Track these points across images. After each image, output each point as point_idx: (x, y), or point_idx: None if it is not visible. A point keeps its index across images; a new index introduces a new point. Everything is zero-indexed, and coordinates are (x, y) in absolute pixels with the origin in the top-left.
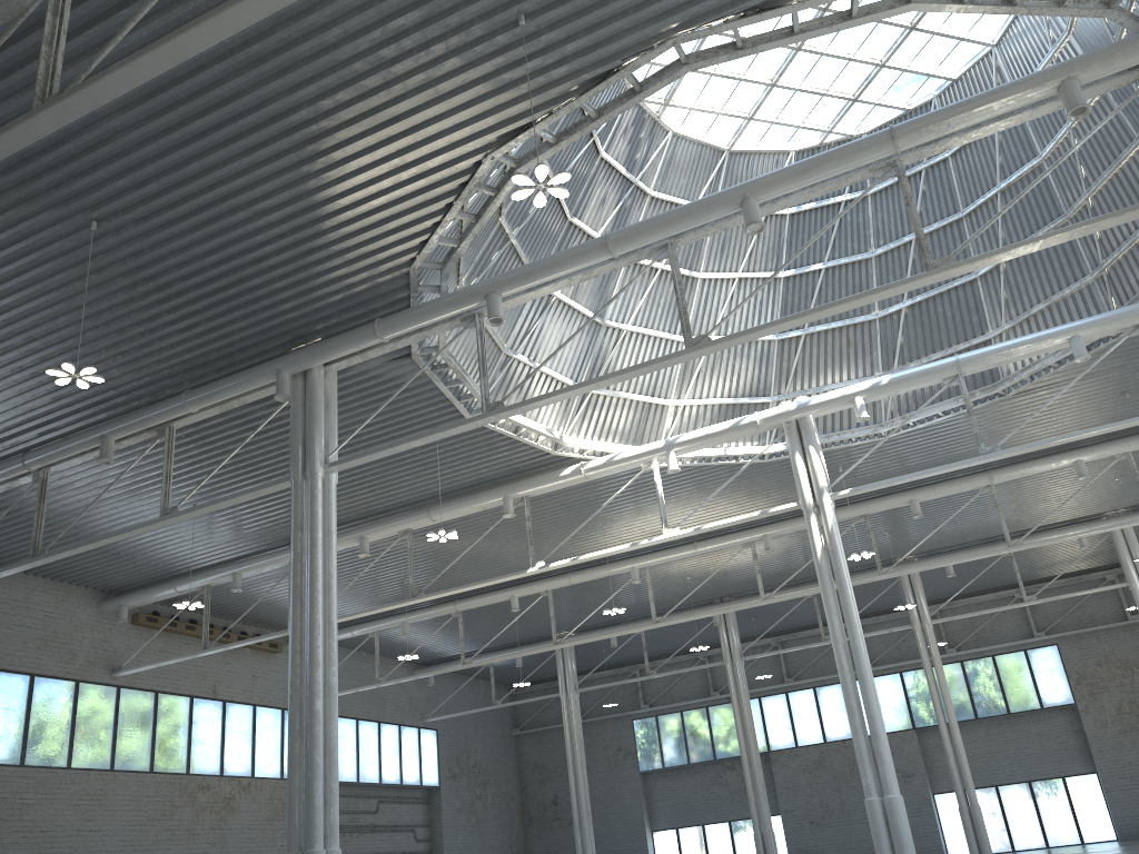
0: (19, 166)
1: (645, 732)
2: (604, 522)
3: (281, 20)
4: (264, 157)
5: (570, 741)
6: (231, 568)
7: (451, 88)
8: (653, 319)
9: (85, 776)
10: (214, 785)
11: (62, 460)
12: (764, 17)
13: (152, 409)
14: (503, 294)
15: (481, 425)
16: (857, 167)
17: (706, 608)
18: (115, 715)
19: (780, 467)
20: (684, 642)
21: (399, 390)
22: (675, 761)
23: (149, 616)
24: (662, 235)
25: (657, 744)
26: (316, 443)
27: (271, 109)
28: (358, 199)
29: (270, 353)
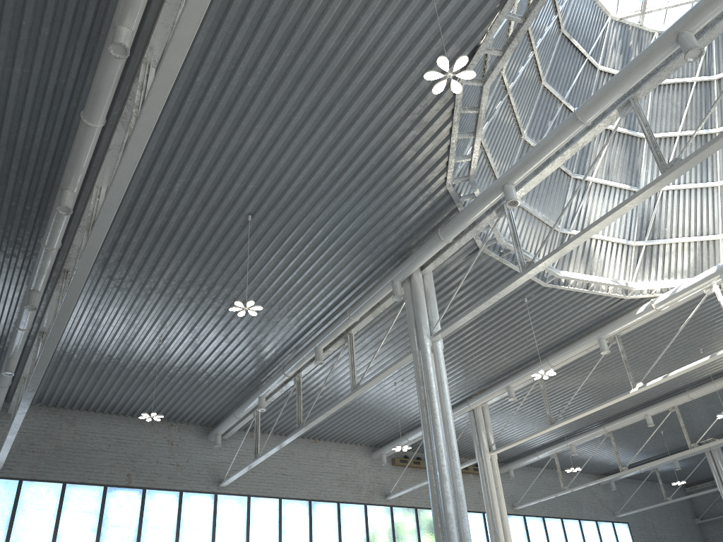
0: (197, 194)
1: None
2: (698, 344)
3: (282, 45)
4: (318, 141)
5: None
6: None
7: (408, 45)
8: (684, 176)
9: None
10: None
11: (305, 367)
12: None
13: (334, 325)
14: (513, 182)
15: (522, 282)
16: None
17: None
18: (391, 524)
19: None
20: None
21: (466, 273)
22: None
23: (401, 459)
24: (618, 93)
25: None
26: (422, 323)
27: (305, 107)
28: (389, 148)
29: (388, 271)
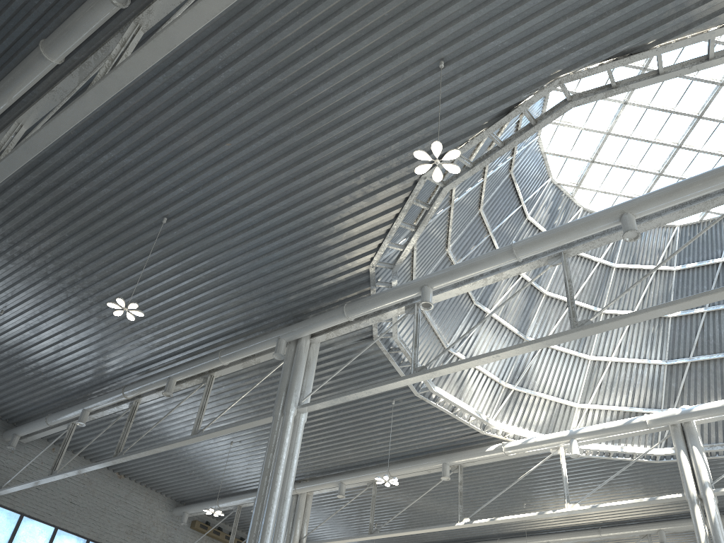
0: (122, 175)
1: None
2: (524, 499)
3: (278, 69)
4: (269, 174)
5: None
6: (254, 495)
7: (394, 122)
8: None
9: None
10: None
11: (147, 394)
12: (633, 59)
13: (200, 361)
14: (433, 286)
15: (408, 383)
16: (720, 188)
17: None
18: None
19: (670, 469)
20: None
21: (356, 356)
22: None
23: (202, 524)
24: (555, 243)
25: None
26: (294, 389)
27: (273, 136)
28: (333, 209)
29: (277, 327)
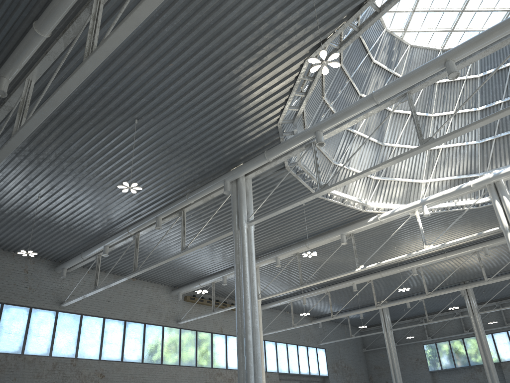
0: (102, 98)
1: (430, 351)
2: (395, 244)
3: (197, 8)
4: (201, 78)
5: (390, 355)
6: (221, 274)
7: (282, 28)
8: (409, 140)
9: (168, 368)
10: (223, 373)
11: (143, 229)
12: None
13: (175, 203)
14: (323, 130)
15: (317, 196)
16: None
17: (456, 287)
18: (179, 341)
19: (488, 210)
20: (447, 305)
21: (279, 184)
22: (448, 366)
23: (191, 297)
24: (402, 88)
25: (437, 357)
26: (242, 212)
27: (200, 53)
28: (247, 92)
29: (221, 172)
